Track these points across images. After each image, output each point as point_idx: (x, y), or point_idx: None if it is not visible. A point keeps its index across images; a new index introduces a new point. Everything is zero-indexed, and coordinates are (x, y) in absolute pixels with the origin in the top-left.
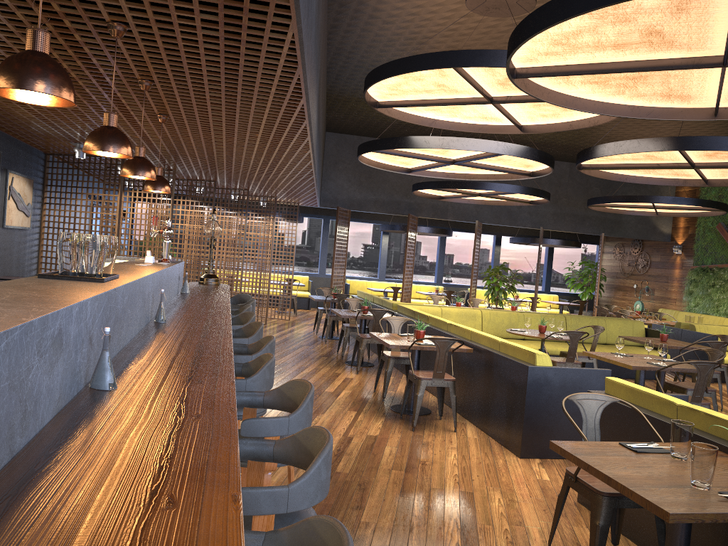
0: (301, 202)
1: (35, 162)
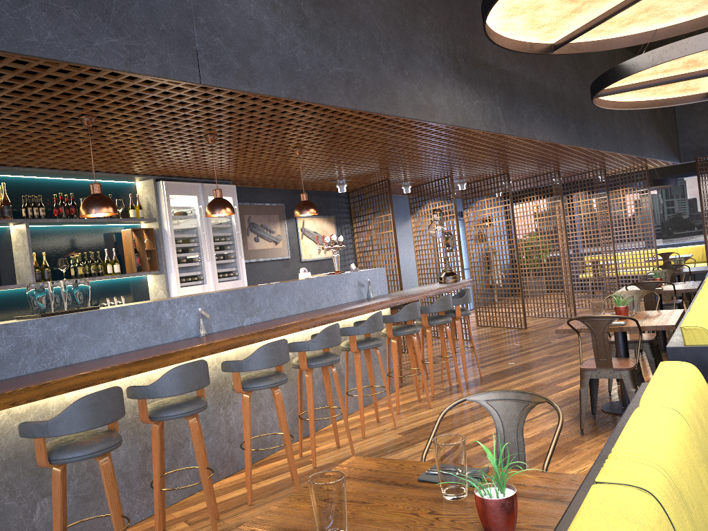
0: (648, 165)
1: (334, 202)
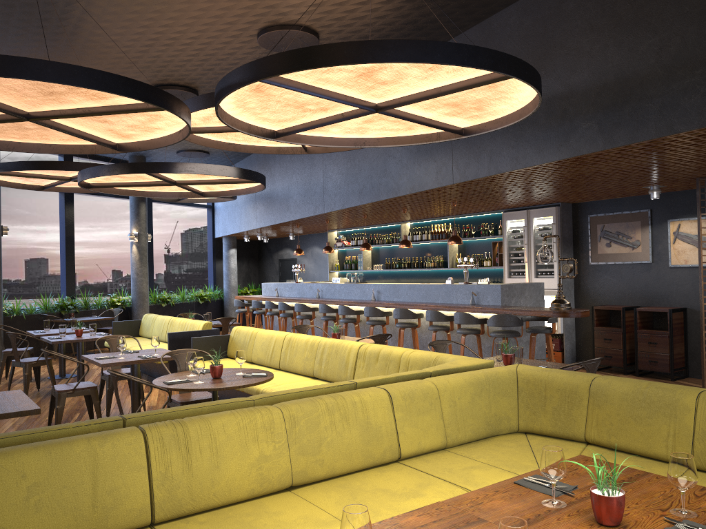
0: None
1: None
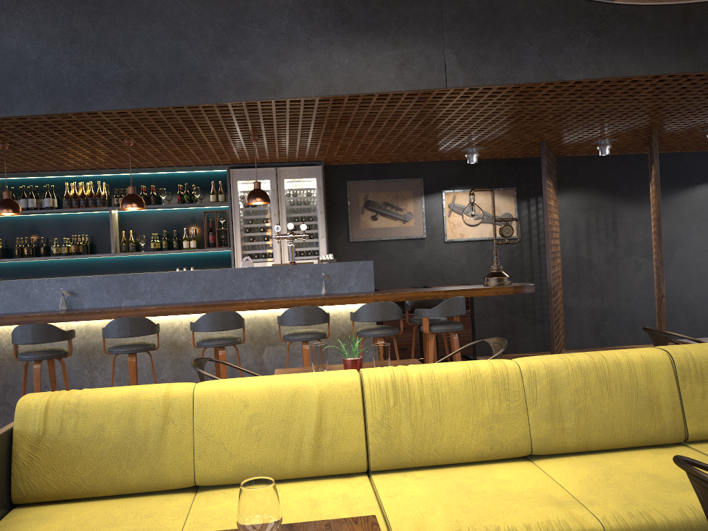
0: None
1: (518, 171)
